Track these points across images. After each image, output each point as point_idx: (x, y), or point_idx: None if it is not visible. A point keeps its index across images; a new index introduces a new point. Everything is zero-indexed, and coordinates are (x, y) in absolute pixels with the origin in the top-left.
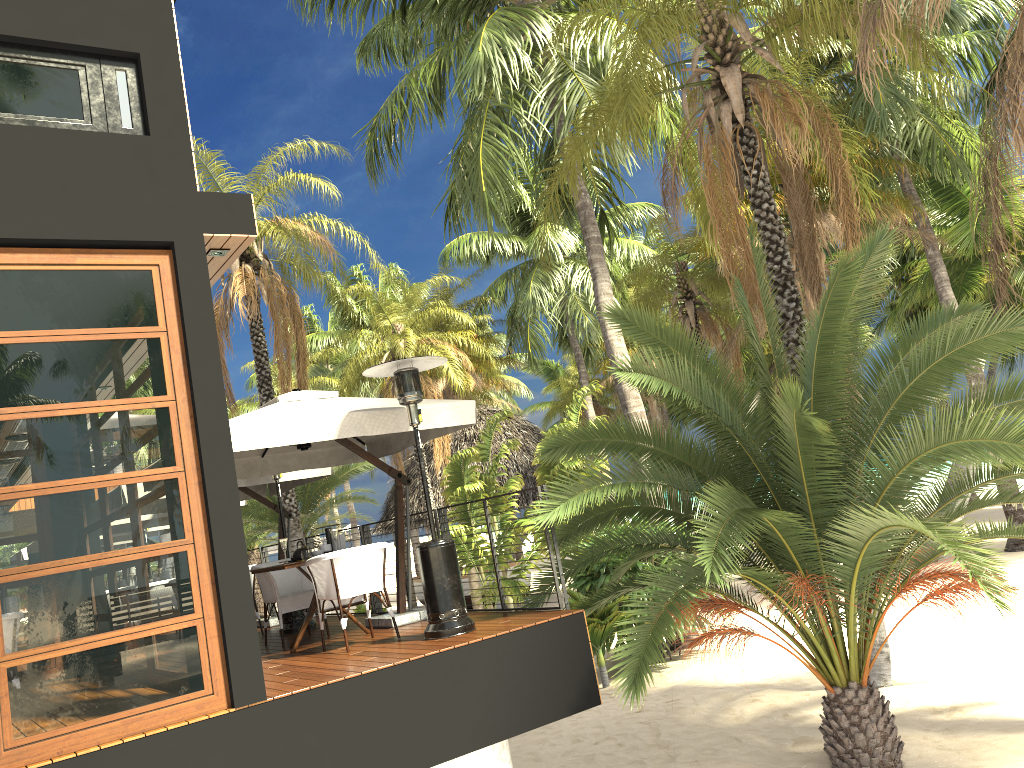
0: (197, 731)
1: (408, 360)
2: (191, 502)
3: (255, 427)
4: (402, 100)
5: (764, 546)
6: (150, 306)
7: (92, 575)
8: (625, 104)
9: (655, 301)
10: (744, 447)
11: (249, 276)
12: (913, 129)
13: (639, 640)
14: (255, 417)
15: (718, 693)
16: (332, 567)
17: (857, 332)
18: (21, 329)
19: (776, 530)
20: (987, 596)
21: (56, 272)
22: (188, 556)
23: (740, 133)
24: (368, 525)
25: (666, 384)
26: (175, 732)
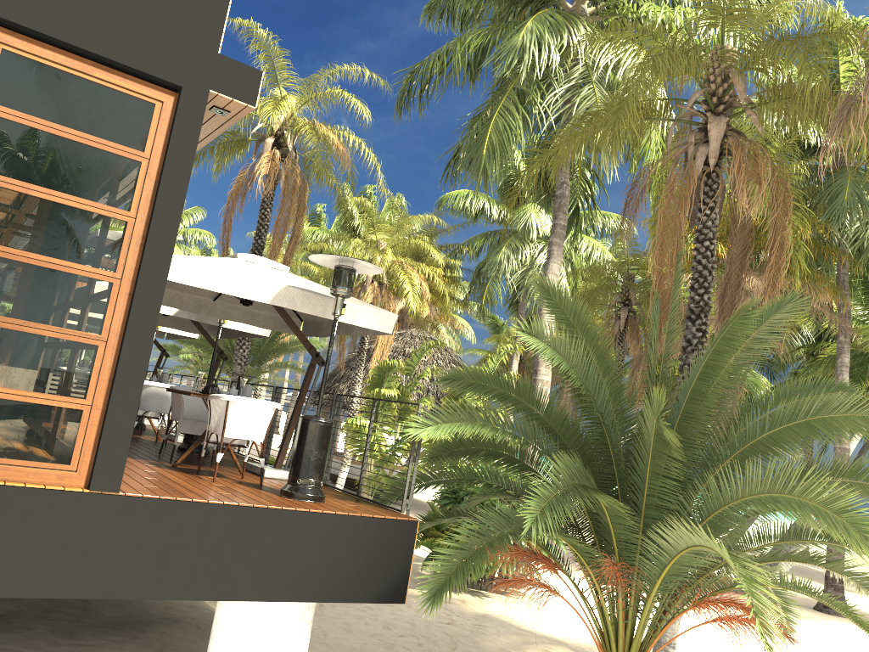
0: (50, 497)
1: (351, 260)
2: (117, 307)
3: (204, 269)
4: (444, 57)
5: (594, 524)
6: (143, 133)
7: (11, 336)
8: (616, 115)
9: (596, 297)
10: (607, 435)
11: (275, 160)
12: (864, 230)
13: (453, 562)
14: (208, 261)
15: (520, 633)
16: (226, 408)
17: (740, 374)
18: (27, 113)
19: (607, 514)
20: (781, 640)
21: (74, 77)
22: (97, 350)
23: (708, 175)
24: (281, 388)
25: (558, 357)
26: (31, 491)
